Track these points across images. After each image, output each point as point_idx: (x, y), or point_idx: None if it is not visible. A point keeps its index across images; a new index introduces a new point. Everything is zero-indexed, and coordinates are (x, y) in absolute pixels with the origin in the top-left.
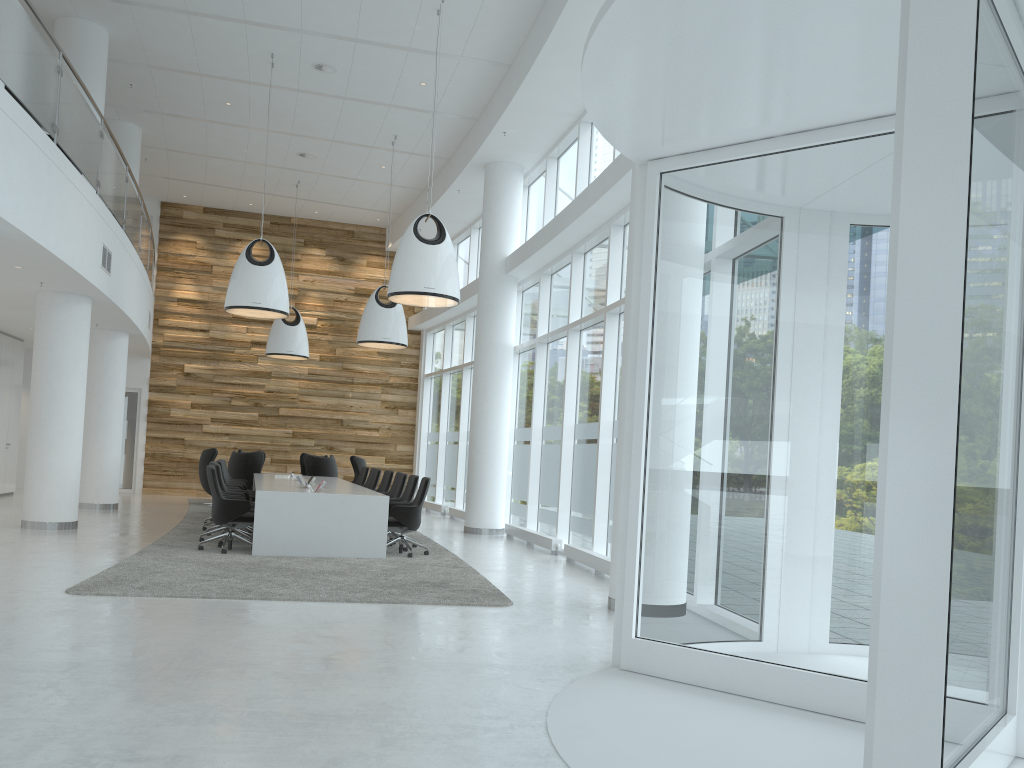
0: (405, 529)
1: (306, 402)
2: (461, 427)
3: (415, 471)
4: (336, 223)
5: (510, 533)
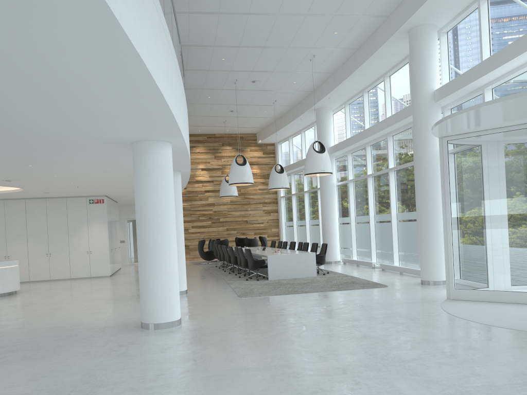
0: (319, 264)
1: (230, 214)
2: (306, 218)
3: (281, 239)
4: (235, 134)
5: (346, 262)
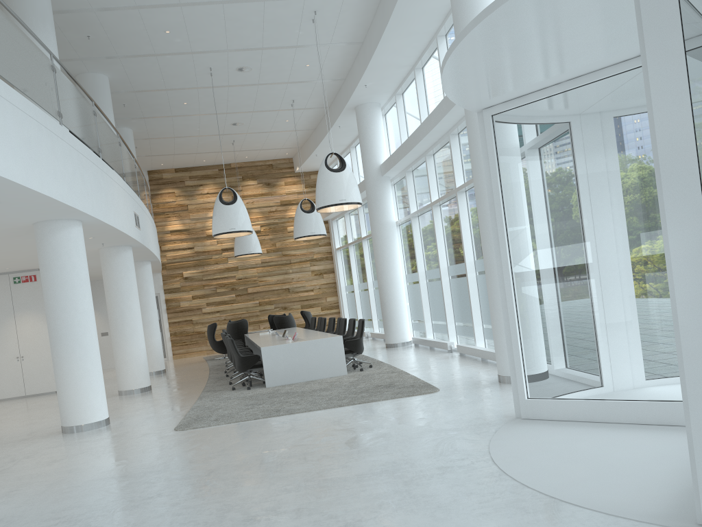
0: (355, 354)
1: (263, 281)
2: (368, 279)
3: (341, 312)
4: (260, 161)
5: (416, 343)
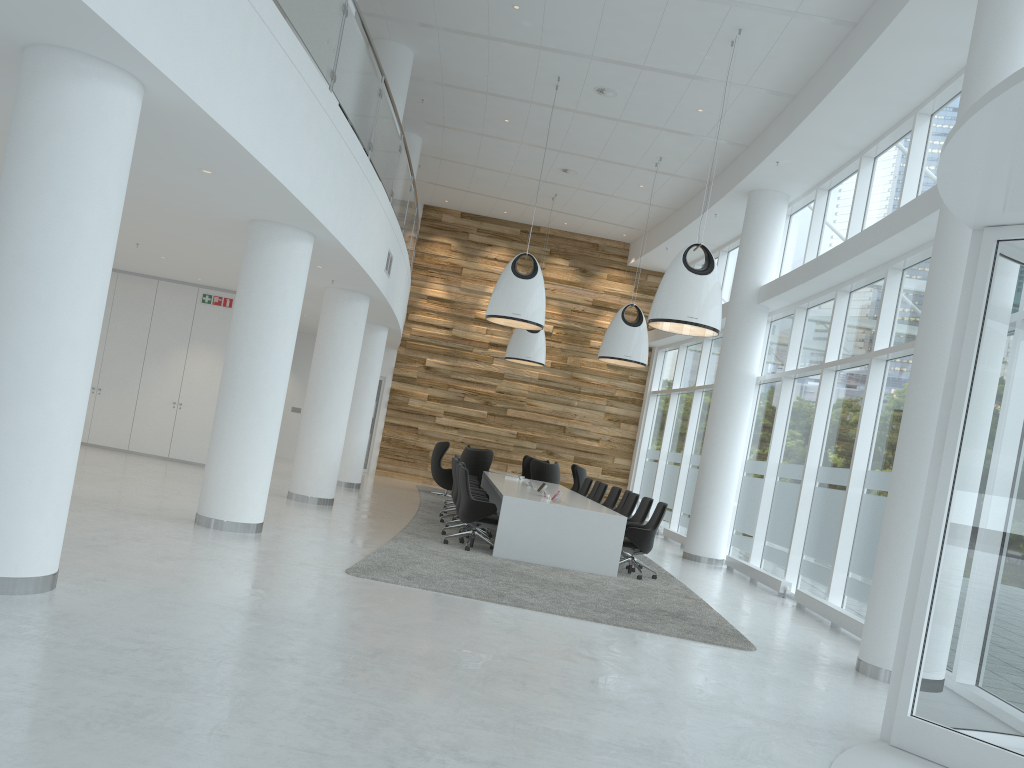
0: (636, 551)
1: (533, 406)
2: (685, 449)
3: (630, 486)
4: (582, 235)
5: (731, 566)
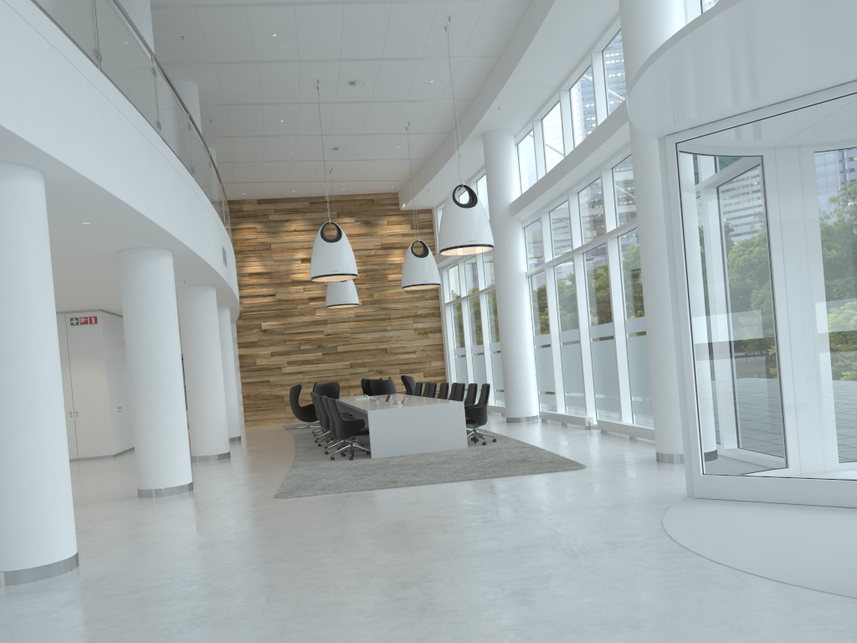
0: (476, 425)
1: (356, 339)
2: (484, 341)
3: (448, 380)
4: (359, 195)
5: (545, 418)
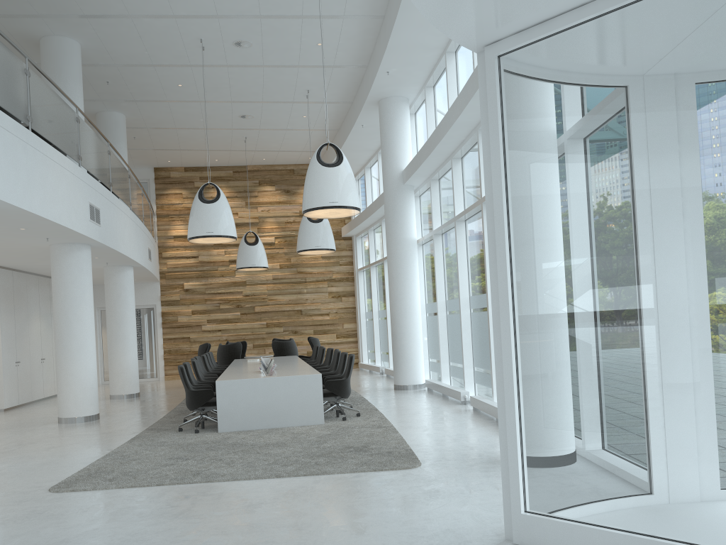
0: (339, 398)
1: (273, 300)
2: (387, 306)
3: (359, 342)
4: (280, 165)
5: (429, 387)
